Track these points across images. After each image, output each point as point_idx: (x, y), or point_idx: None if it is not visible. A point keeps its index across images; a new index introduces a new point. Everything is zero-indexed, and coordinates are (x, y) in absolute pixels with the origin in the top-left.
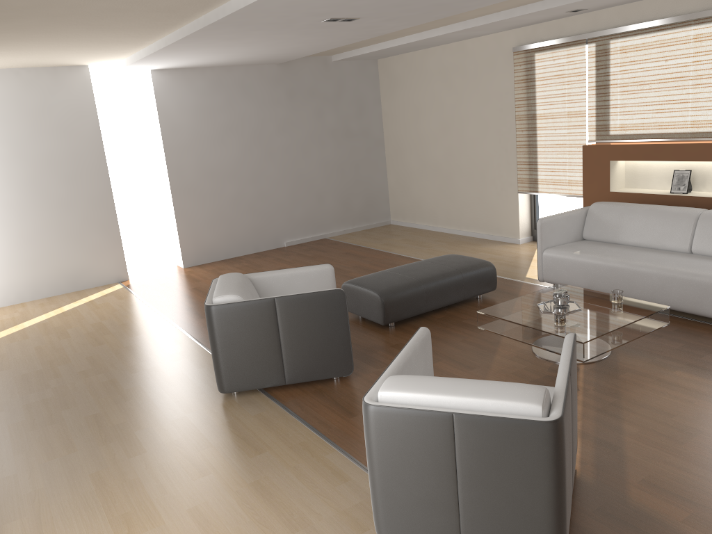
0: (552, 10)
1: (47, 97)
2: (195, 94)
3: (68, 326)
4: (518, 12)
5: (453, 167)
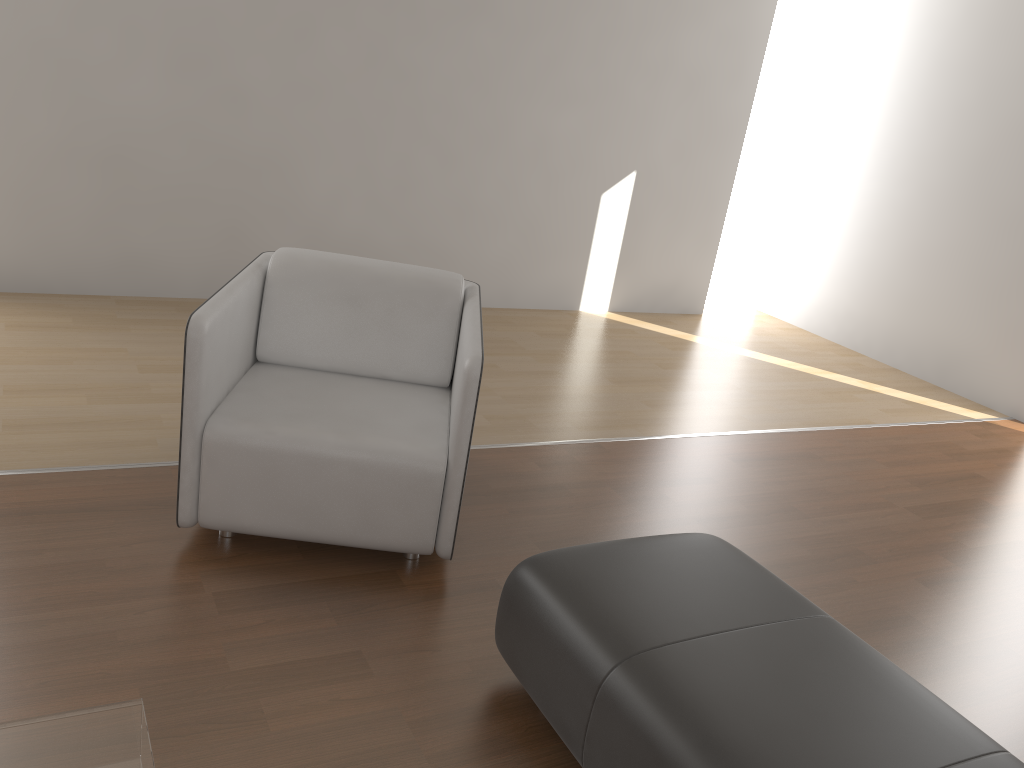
0: None
1: None
2: None
3: (723, 371)
4: None
5: None
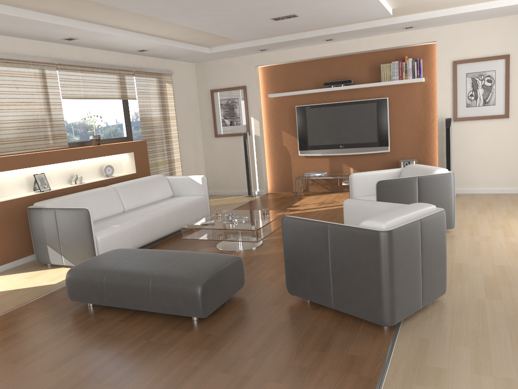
0: None
1: None
2: None
3: None
4: None
5: None
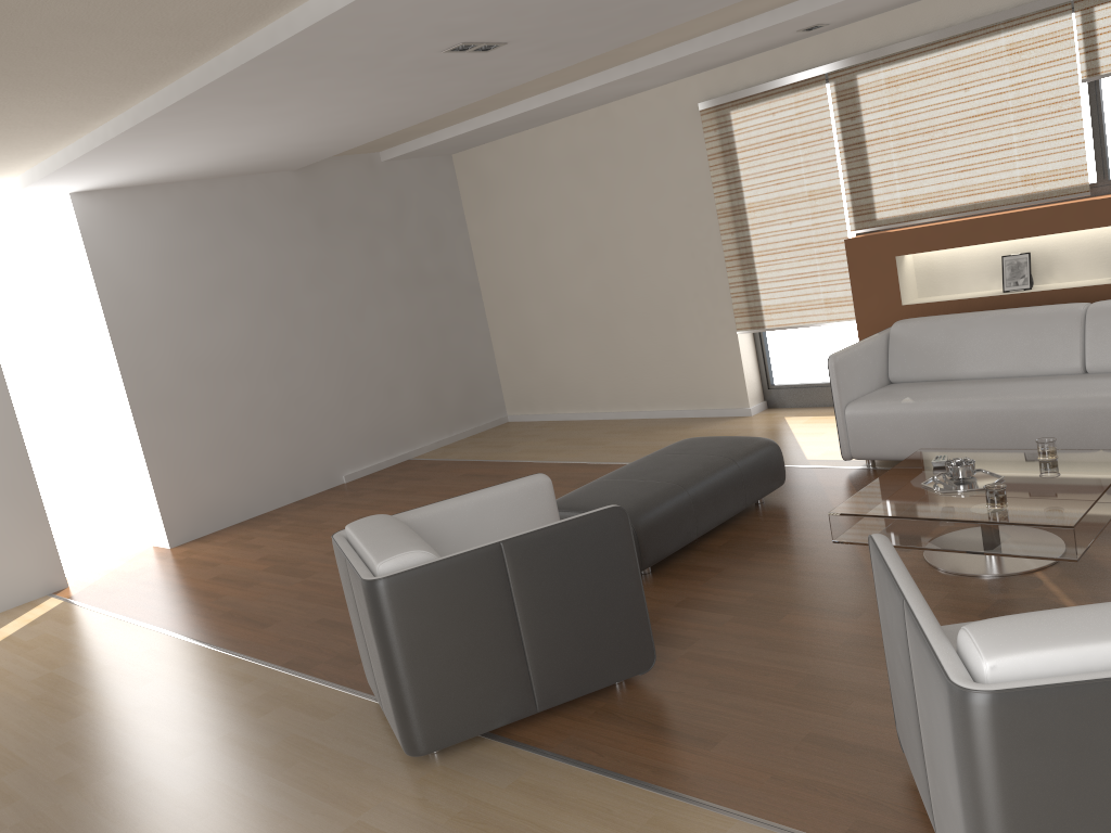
0: (782, 27)
1: None
2: (156, 232)
3: None
4: (728, 35)
5: (614, 310)
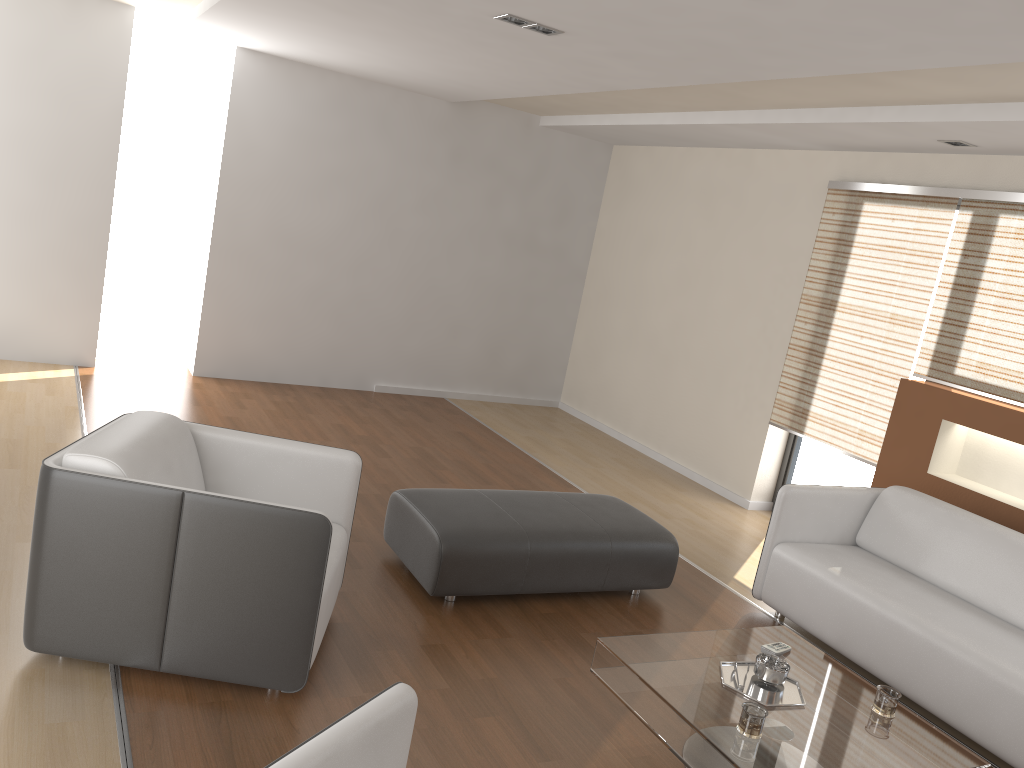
0: (914, 129)
1: (49, 36)
2: (298, 107)
3: None
4: (853, 116)
5: (678, 349)
